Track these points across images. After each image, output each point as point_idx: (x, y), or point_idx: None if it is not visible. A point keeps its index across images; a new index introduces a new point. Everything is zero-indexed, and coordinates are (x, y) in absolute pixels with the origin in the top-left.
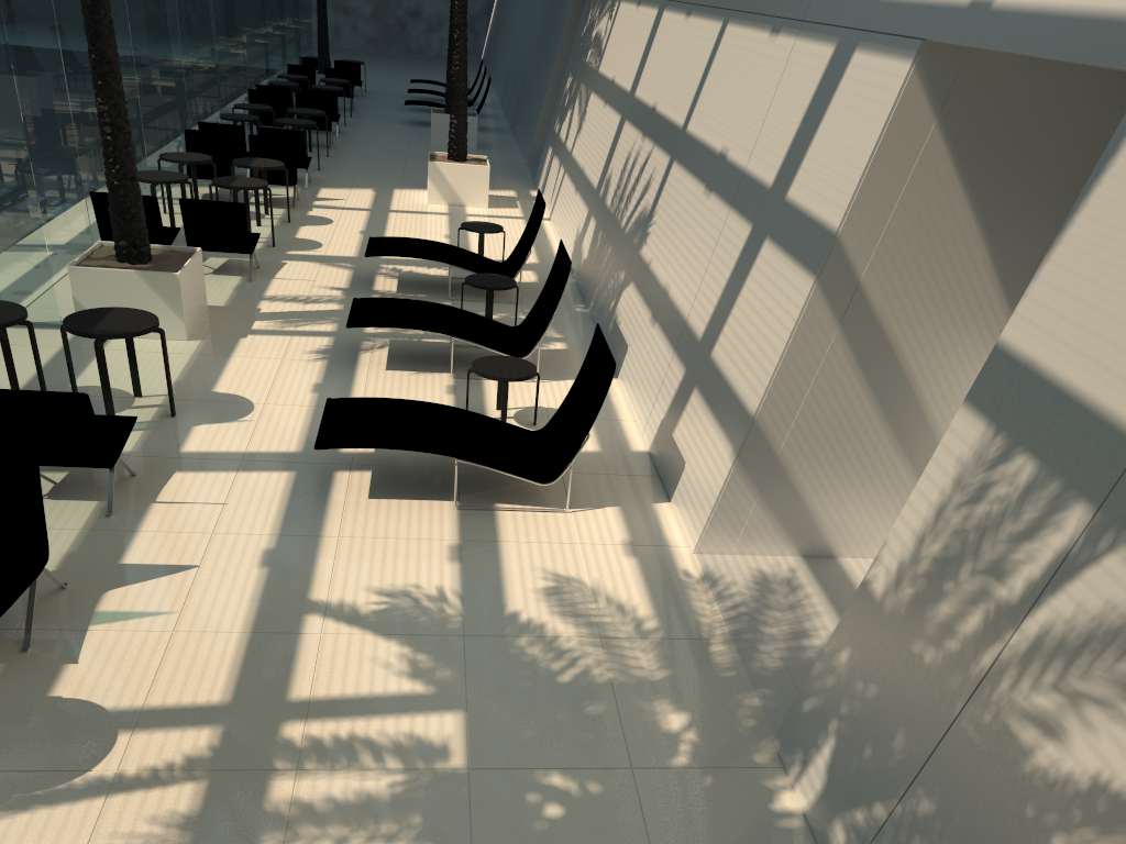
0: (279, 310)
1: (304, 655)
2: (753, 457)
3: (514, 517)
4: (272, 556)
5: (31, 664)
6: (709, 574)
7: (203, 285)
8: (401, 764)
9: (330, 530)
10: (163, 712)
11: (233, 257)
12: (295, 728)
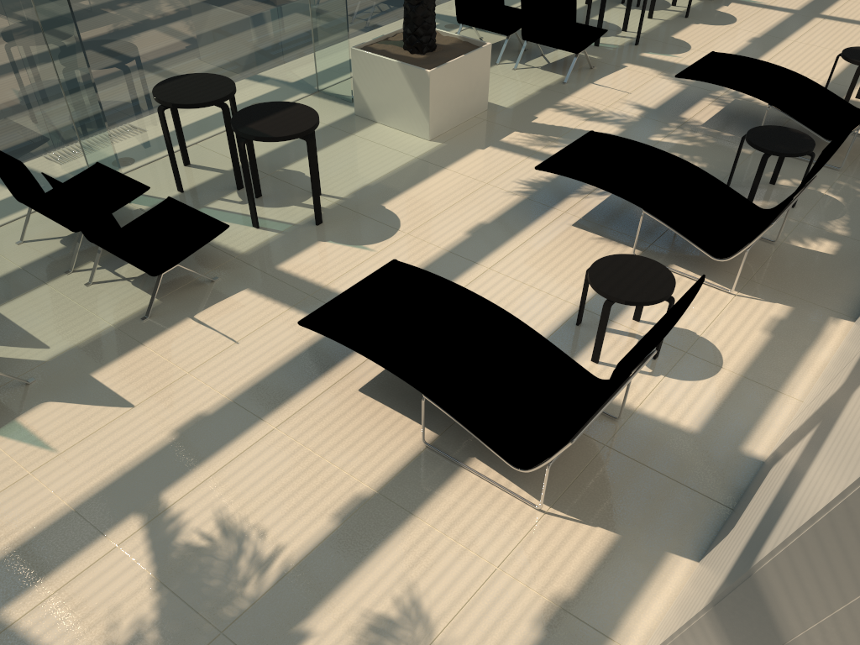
0: (552, 123)
1: (73, 564)
2: (740, 621)
3: (471, 487)
4: (196, 424)
5: None
6: None
7: (485, 83)
8: None
9: (278, 415)
10: None
11: (581, 52)
12: None
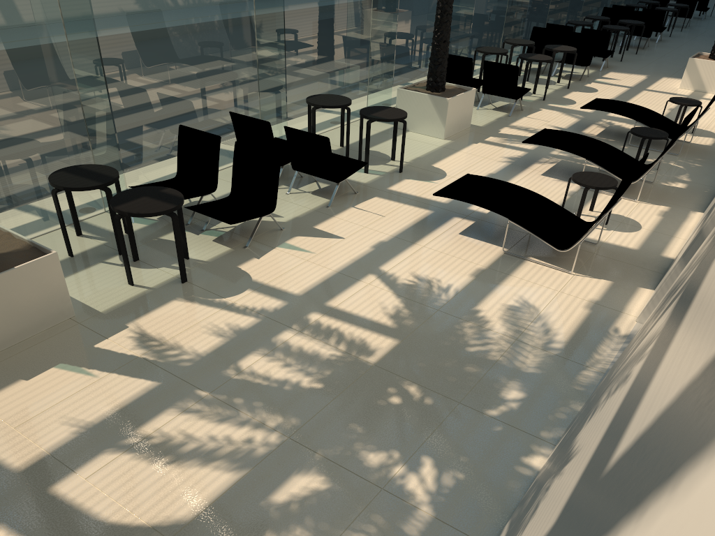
0: (510, 133)
1: (350, 289)
2: None
3: (533, 266)
4: (381, 245)
5: (242, 253)
6: (633, 336)
7: (471, 111)
8: (345, 349)
9: (422, 242)
10: (270, 289)
11: (513, 103)
12: (315, 316)
